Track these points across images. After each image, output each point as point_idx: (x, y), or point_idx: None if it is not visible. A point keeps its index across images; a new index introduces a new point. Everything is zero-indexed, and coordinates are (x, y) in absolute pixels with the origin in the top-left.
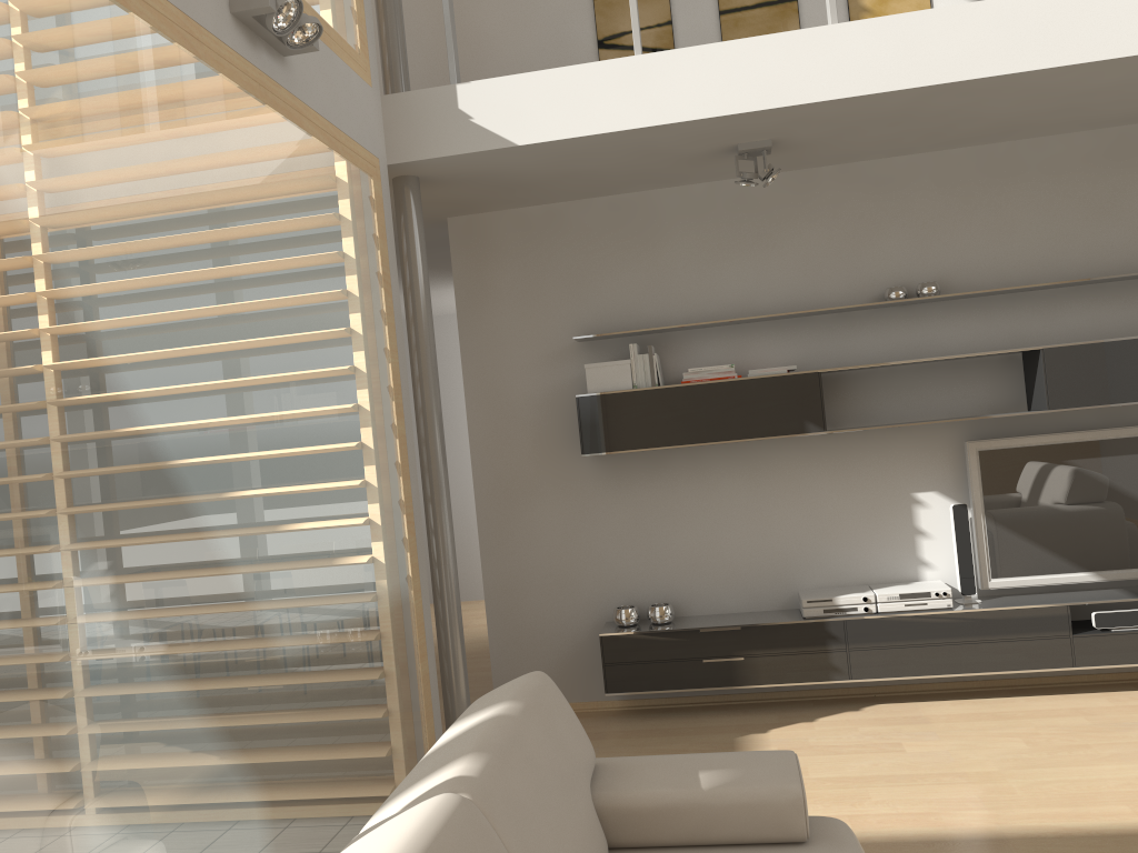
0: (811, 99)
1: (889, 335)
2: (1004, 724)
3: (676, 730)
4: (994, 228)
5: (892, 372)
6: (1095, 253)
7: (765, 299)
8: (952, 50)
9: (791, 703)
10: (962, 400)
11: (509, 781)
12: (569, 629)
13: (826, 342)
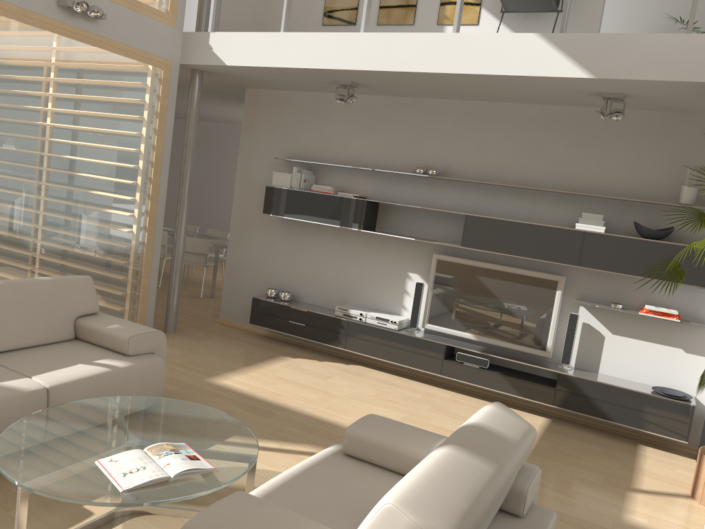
0: (341, 67)
1: (416, 191)
2: (386, 387)
3: (266, 346)
4: (478, 147)
5: (413, 210)
6: (524, 172)
7: (366, 159)
8: (403, 55)
9: (329, 354)
10: (441, 232)
11: (3, 291)
12: (254, 292)
13: (388, 187)
